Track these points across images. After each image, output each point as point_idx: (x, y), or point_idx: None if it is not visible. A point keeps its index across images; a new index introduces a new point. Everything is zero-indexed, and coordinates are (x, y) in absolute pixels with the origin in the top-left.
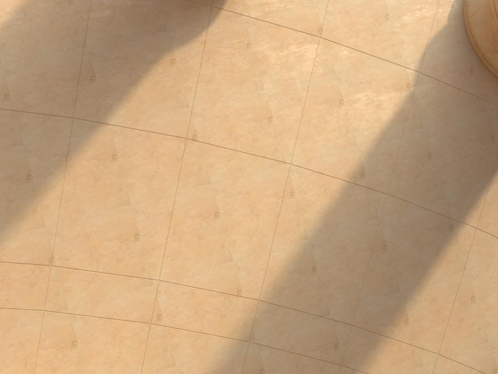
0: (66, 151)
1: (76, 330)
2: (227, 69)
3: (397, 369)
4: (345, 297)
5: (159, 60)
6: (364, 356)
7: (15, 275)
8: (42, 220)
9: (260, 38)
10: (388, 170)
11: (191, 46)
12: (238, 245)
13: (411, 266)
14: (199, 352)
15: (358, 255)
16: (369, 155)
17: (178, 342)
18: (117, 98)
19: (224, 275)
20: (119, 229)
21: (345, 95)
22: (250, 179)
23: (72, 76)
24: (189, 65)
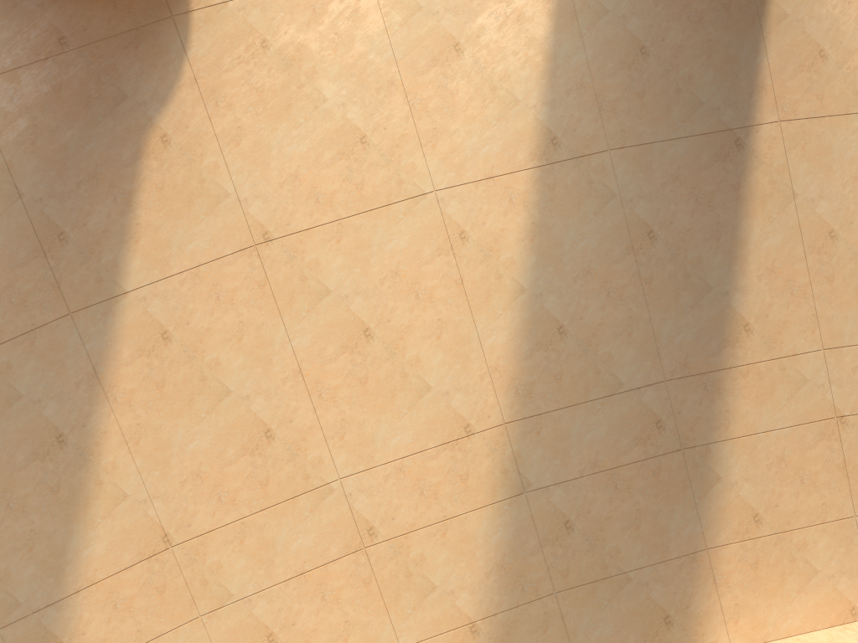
0: (90, 368)
1: (263, 619)
2: (254, 102)
3: (772, 407)
4: (633, 345)
5: (144, 149)
6: (711, 417)
7: (128, 590)
8: (118, 490)
9: (276, 22)
10: (592, 112)
11: (179, 99)
12: (427, 360)
13: (708, 240)
14: (460, 549)
15: (618, 271)
16: (548, 105)
17: (421, 551)
18: (117, 245)
19: (432, 417)
20: (237, 437)
21: (457, 33)
22: (388, 251)
23: (31, 252)
24: (192, 129)
